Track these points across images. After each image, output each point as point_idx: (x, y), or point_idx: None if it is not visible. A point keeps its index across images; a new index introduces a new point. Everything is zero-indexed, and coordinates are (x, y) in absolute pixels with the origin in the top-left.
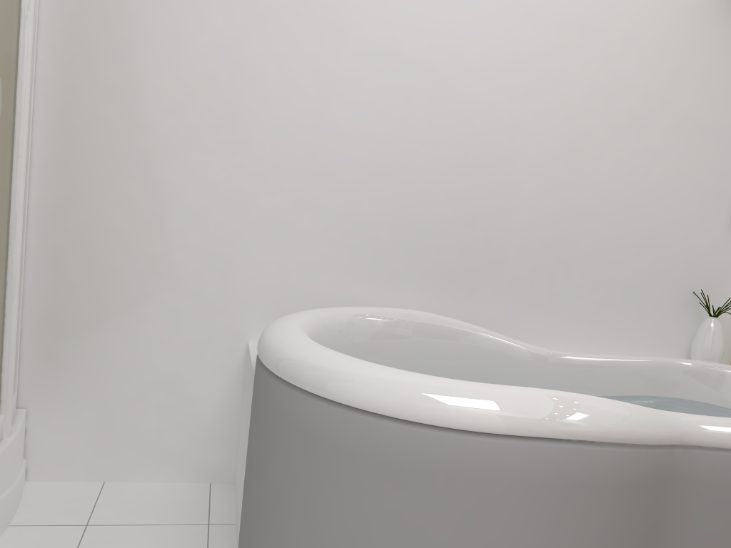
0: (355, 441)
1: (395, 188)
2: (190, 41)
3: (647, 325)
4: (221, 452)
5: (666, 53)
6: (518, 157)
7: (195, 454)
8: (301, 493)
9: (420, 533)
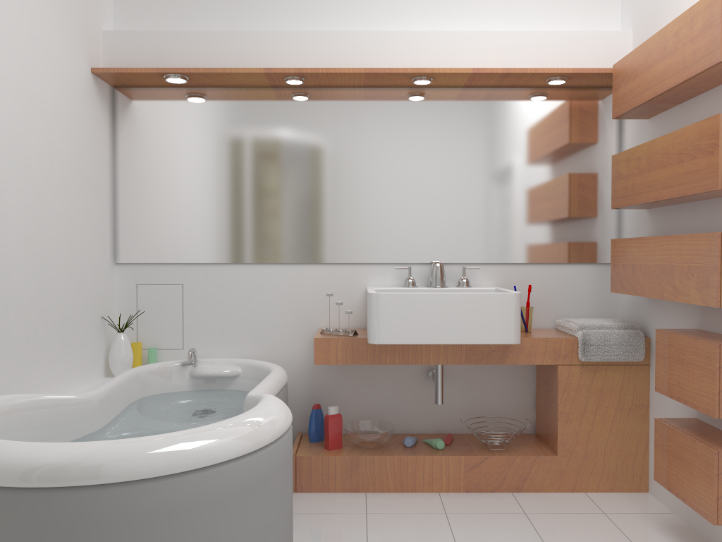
0: (227, 487)
1: None
2: None
3: (86, 352)
4: None
5: (73, 127)
6: (7, 221)
7: None
8: None
9: (267, 524)
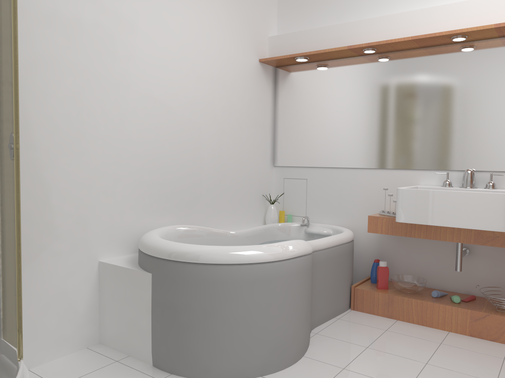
0: (243, 276)
1: (156, 165)
2: (55, 93)
3: (250, 212)
4: (91, 327)
5: (245, 93)
6: (201, 144)
7: (77, 334)
8: (219, 307)
9: (270, 303)
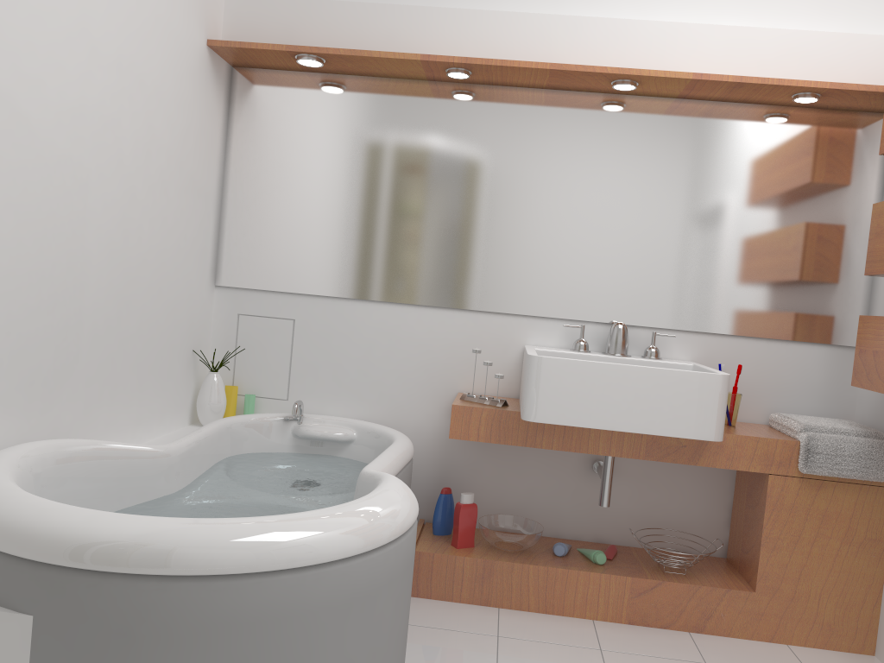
0: (328, 596)
1: None
2: None
3: (170, 392)
4: None
5: (179, 112)
6: (88, 223)
7: None
8: None
9: (375, 647)
